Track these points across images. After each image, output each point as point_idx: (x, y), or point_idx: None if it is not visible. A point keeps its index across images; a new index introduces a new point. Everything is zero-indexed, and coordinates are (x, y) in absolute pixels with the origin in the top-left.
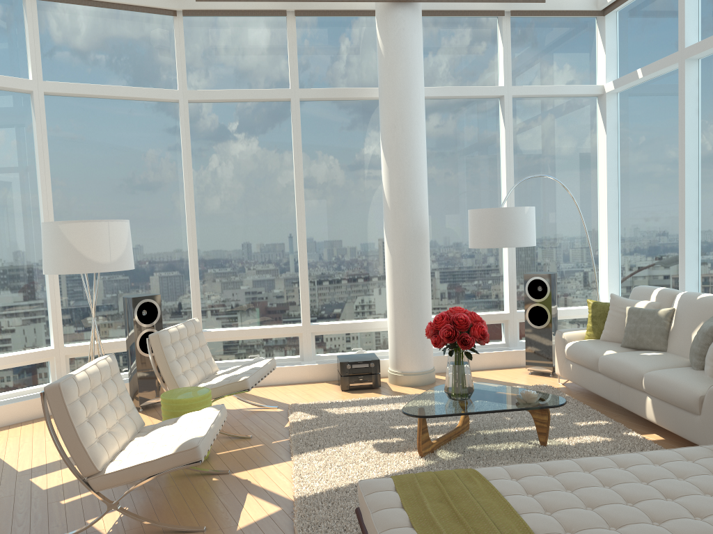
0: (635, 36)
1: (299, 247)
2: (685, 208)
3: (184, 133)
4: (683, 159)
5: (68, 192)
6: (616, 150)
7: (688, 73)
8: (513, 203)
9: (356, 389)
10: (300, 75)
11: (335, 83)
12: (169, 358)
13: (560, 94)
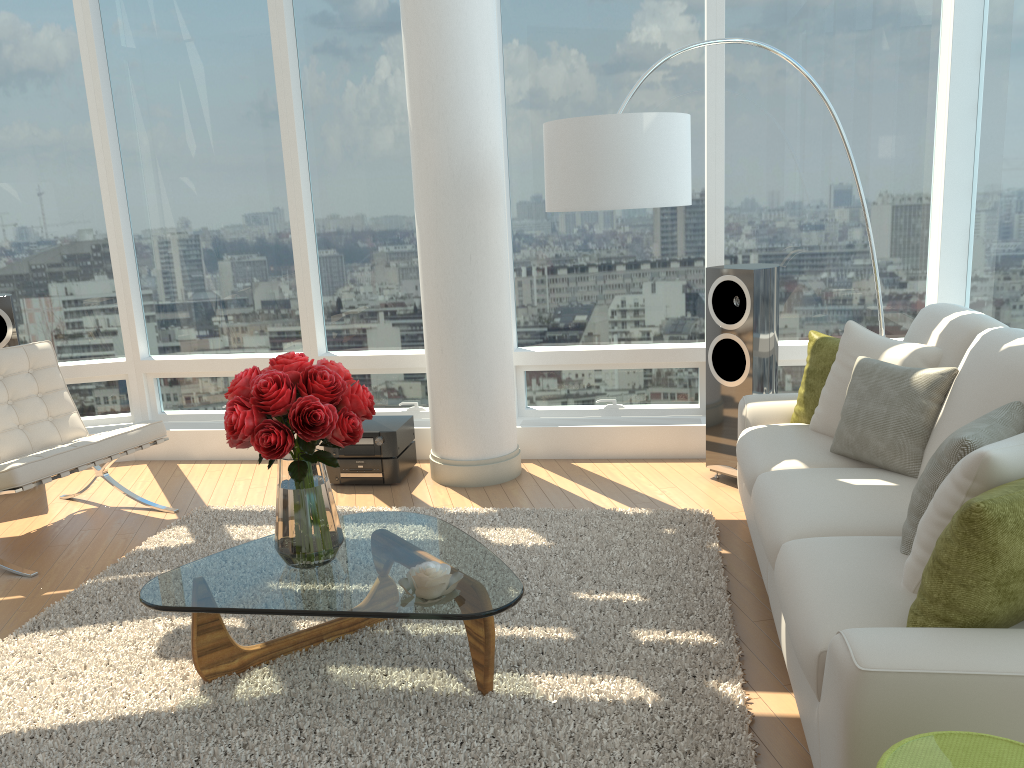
0: None
1: (291, 211)
2: None
3: None
4: None
5: None
6: None
7: None
8: (722, 113)
9: (357, 484)
10: None
11: None
12: None
13: None
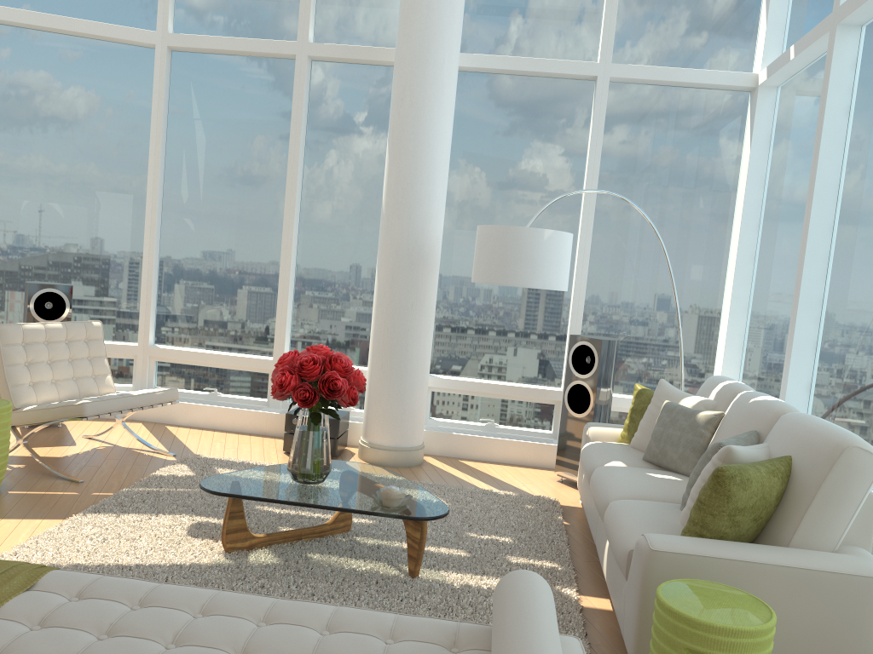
0: None
1: (282, 256)
2: (804, 264)
3: (157, 88)
4: (813, 185)
5: (3, 146)
6: (763, 174)
7: (839, 47)
8: (590, 234)
9: None
10: (317, 26)
11: (363, 41)
12: (8, 360)
13: (686, 82)
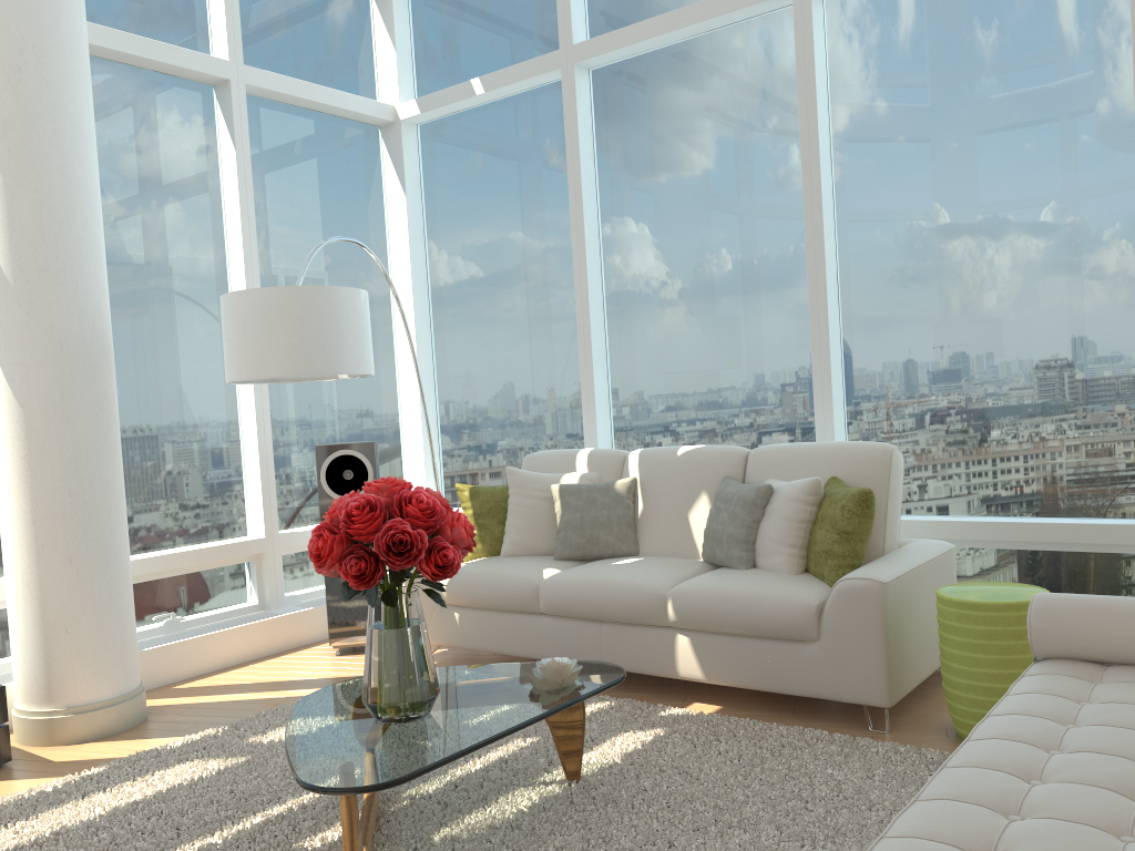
0: (452, 26)
1: None
2: (590, 316)
3: None
4: (581, 232)
5: None
6: (422, 226)
7: (579, 88)
8: None
9: None
10: None
11: None
12: None
13: (328, 106)
